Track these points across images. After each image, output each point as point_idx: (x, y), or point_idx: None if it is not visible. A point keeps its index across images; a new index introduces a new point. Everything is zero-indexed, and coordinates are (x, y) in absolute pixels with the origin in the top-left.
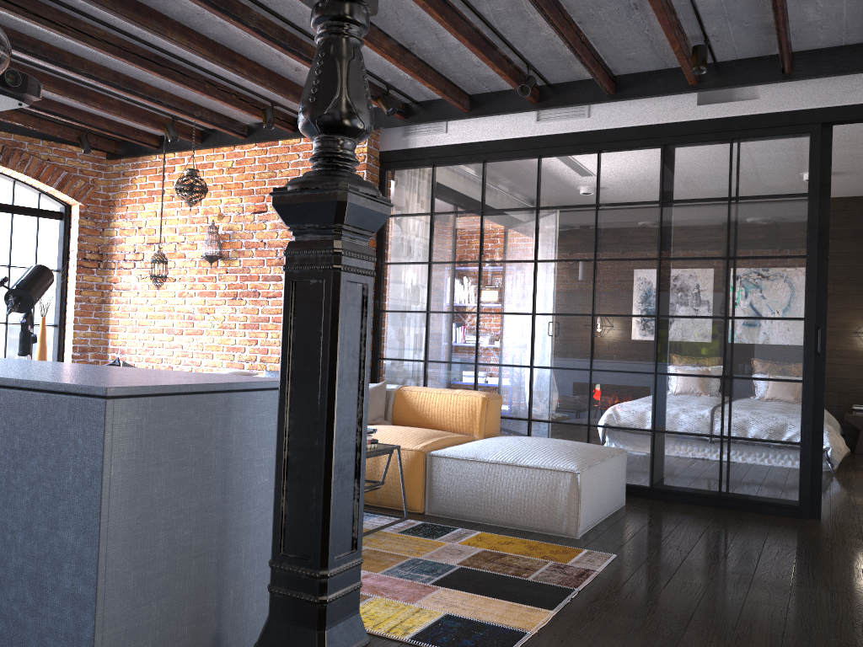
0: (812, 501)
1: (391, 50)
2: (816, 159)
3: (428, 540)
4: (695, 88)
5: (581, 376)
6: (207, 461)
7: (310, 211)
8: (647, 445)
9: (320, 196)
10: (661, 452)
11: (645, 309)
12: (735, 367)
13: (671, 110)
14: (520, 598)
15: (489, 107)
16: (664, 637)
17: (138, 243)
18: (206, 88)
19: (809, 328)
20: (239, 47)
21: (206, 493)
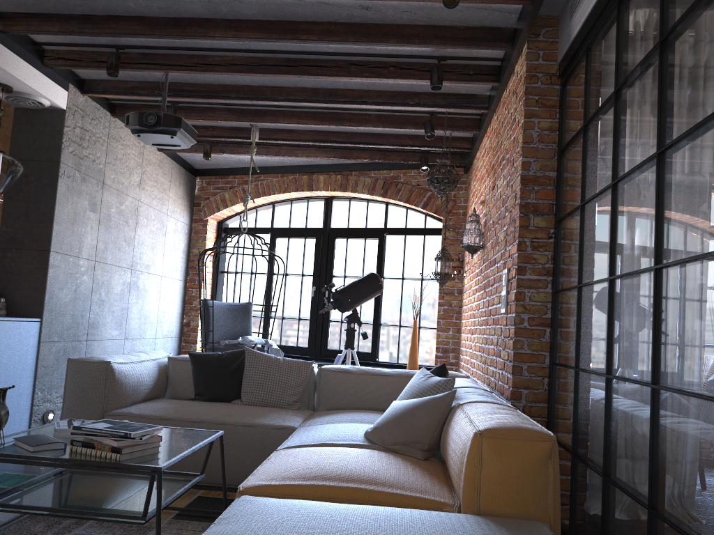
0: None
1: None
2: None
3: None
4: None
5: (713, 417)
6: None
7: None
8: None
9: None
10: None
11: None
12: None
13: None
14: None
15: None
16: None
17: None
18: (352, 71)
19: None
20: (291, 14)
21: None
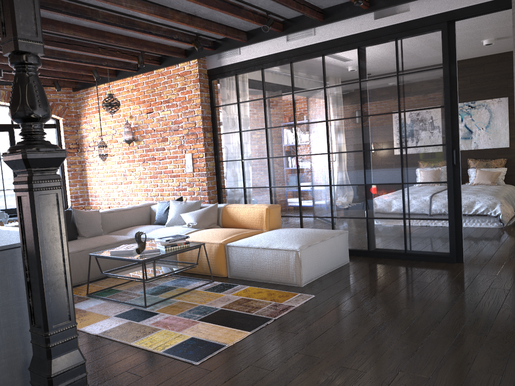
0: (458, 252)
1: (182, 18)
2: (445, 45)
3: (216, 293)
4: (367, 10)
5: (325, 189)
6: (4, 282)
7: (16, 163)
8: (364, 226)
9: (16, 156)
10: (372, 230)
11: (356, 147)
12: (408, 177)
13: (359, 25)
14: (238, 325)
15: (257, 37)
16: (300, 344)
17: (94, 136)
18: (100, 51)
19: (448, 150)
20: (105, 28)
21: (6, 297)
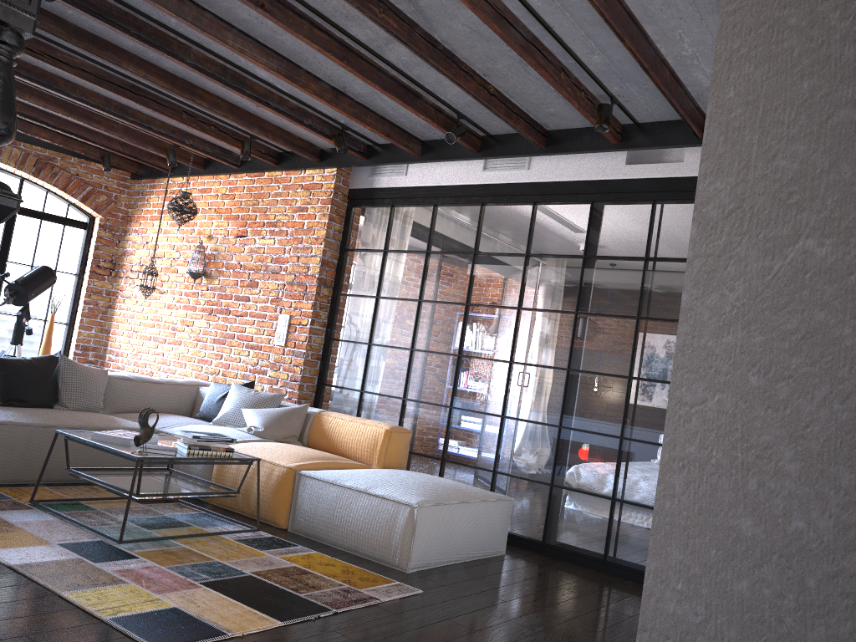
0: None
1: (321, 91)
2: None
3: (254, 550)
4: (617, 146)
5: (493, 421)
6: None
7: None
8: (544, 498)
9: None
10: (556, 508)
11: (558, 361)
12: (633, 429)
13: (601, 168)
14: (266, 607)
15: (437, 153)
16: None
17: (144, 256)
18: (183, 118)
19: None
20: (198, 82)
21: None
